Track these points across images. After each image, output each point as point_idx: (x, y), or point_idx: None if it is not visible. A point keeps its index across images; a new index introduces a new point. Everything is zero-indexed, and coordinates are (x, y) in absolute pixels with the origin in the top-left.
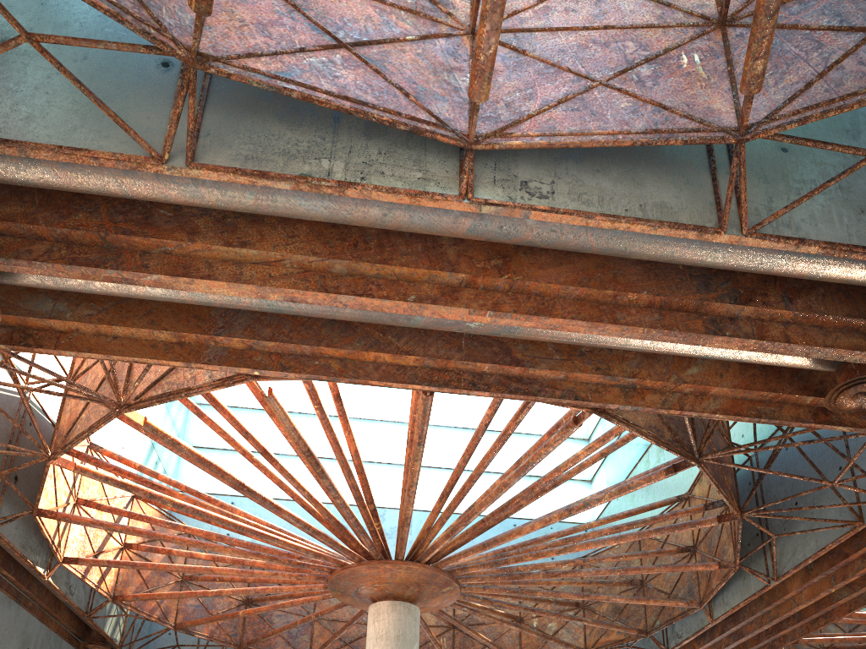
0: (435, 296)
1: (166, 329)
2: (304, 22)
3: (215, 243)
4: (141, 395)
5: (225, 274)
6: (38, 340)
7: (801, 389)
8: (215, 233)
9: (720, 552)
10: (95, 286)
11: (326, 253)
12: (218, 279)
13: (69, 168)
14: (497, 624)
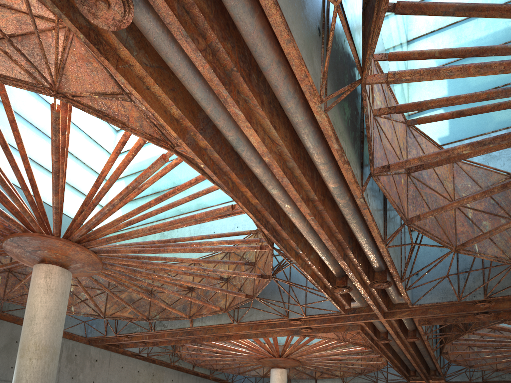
0: (305, 199)
1: (180, 110)
2: None
3: (268, 118)
4: (78, 96)
5: (260, 134)
6: (106, 53)
7: (326, 277)
8: (268, 111)
9: (213, 299)
10: (176, 62)
11: (293, 156)
12: (259, 136)
13: (261, 35)
14: None
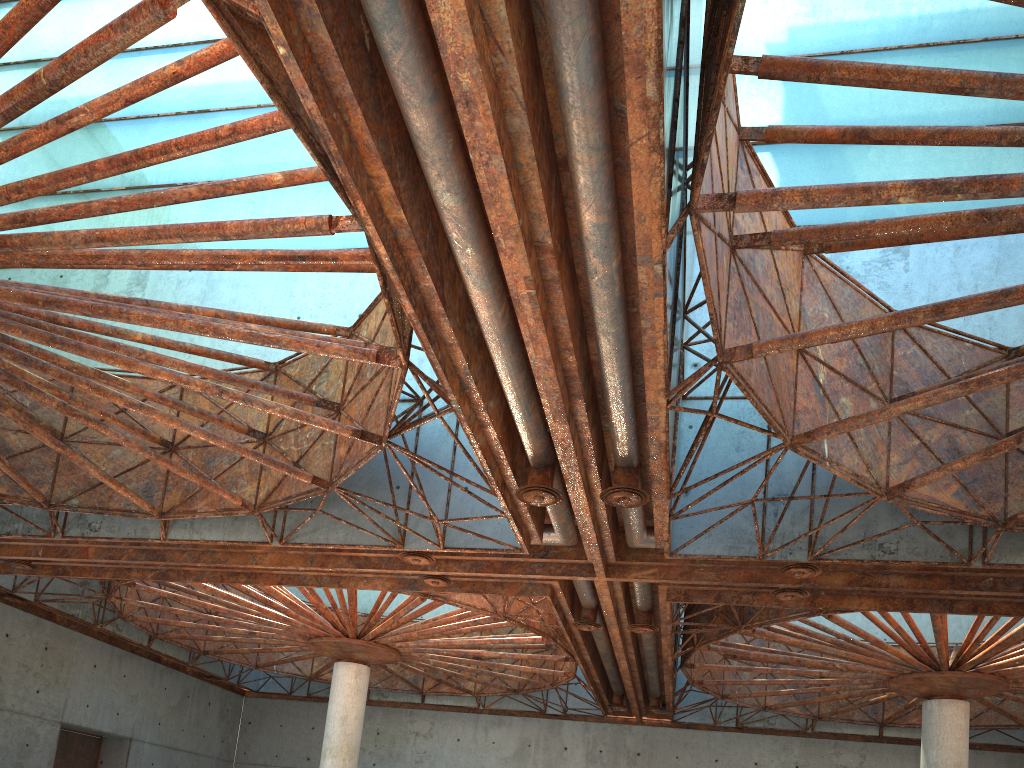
0: (526, 237)
1: None
2: None
3: None
4: None
5: None
6: None
7: (511, 463)
8: None
9: (227, 480)
10: None
11: (526, 100)
12: None
13: None
14: None
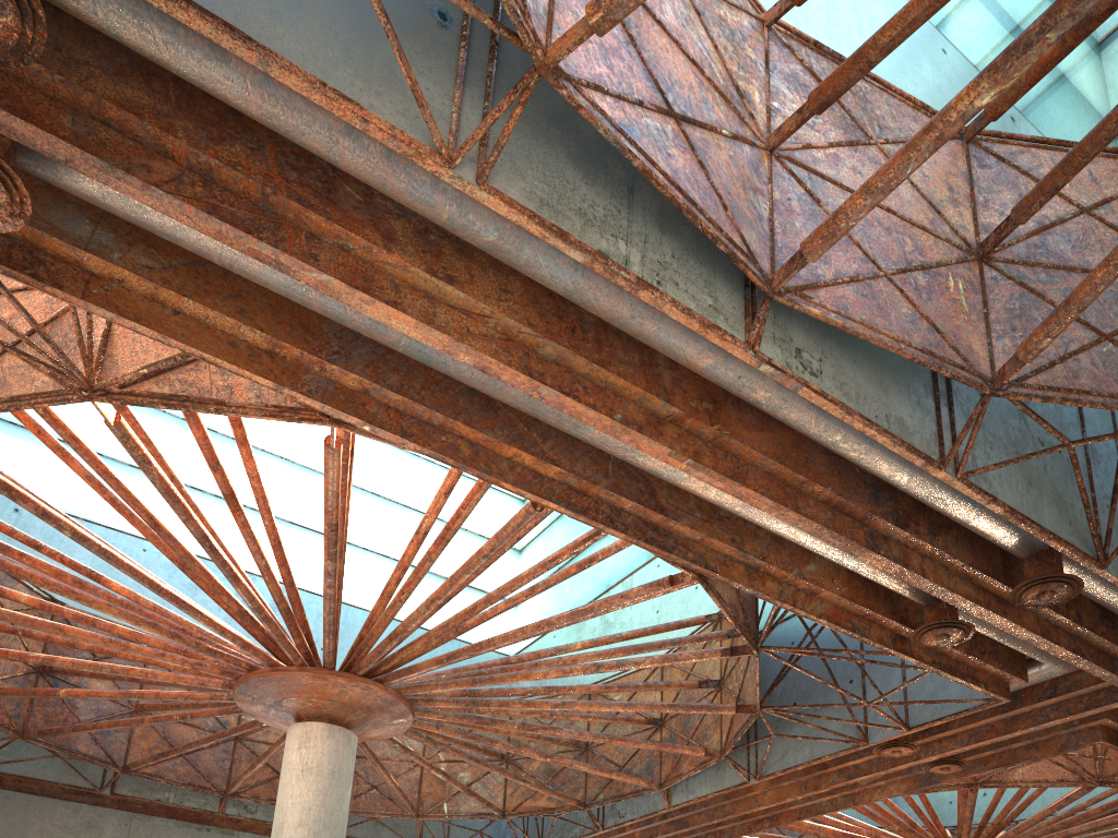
0: (641, 422)
1: (261, 330)
2: (640, 64)
3: (416, 265)
4: (132, 383)
5: (415, 308)
6: (55, 276)
7: (891, 612)
8: (416, 250)
9: (699, 735)
10: (188, 237)
11: (543, 330)
12: (407, 312)
13: (270, 90)
14: (393, 762)
